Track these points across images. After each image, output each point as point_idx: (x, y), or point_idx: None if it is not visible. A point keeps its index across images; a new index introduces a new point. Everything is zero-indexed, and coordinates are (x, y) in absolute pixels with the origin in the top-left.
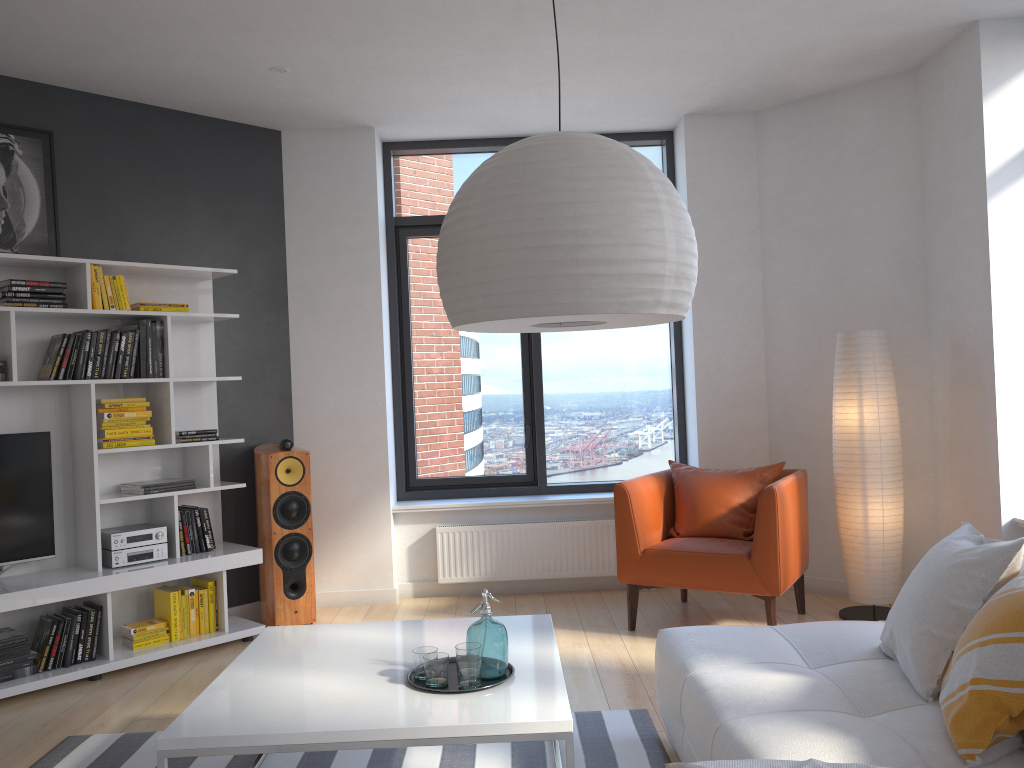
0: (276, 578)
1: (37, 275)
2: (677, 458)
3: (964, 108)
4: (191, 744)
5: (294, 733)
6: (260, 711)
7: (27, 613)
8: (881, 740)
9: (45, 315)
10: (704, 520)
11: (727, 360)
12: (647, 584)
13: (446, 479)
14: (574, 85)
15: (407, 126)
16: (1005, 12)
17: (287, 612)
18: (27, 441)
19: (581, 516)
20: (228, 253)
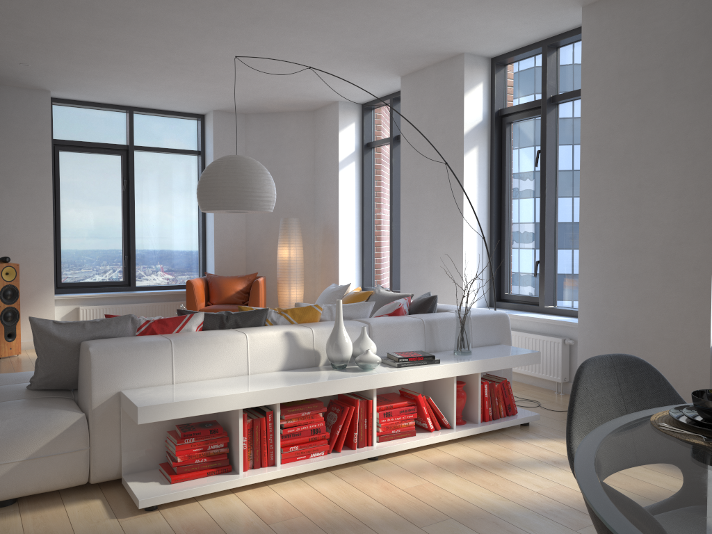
0: (1, 330)
1: None
2: (201, 273)
3: (332, 133)
4: None
5: None
6: None
7: None
8: None
9: None
10: (225, 297)
11: (229, 227)
12: None
13: (79, 283)
14: (170, 93)
15: (69, 93)
16: (347, 100)
17: (6, 348)
18: None
19: (156, 301)
20: None
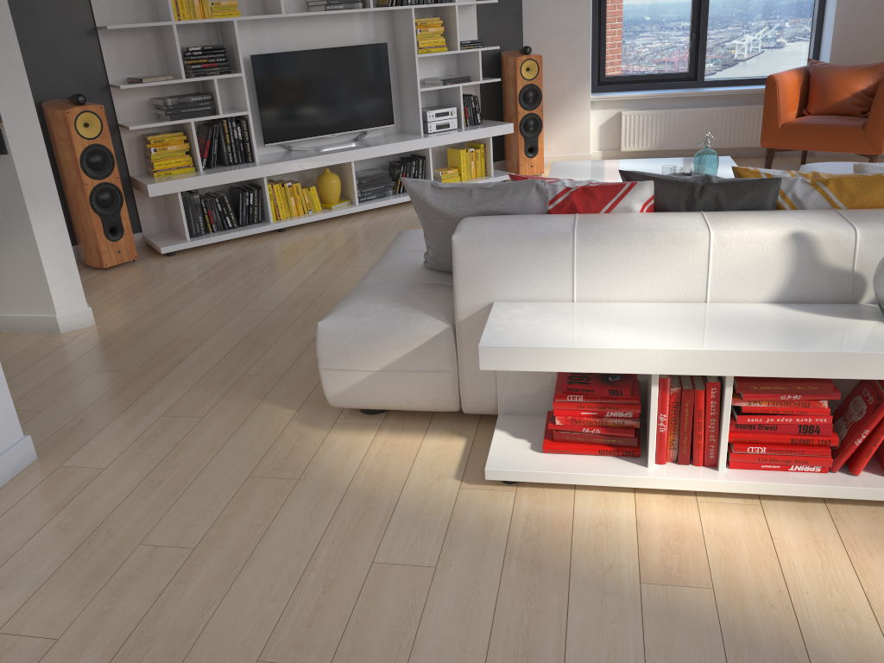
0: (520, 144)
1: None
2: (810, 58)
3: None
4: None
5: None
6: None
7: (379, 161)
8: None
9: None
10: (831, 103)
11: None
12: (782, 148)
13: (627, 76)
14: None
15: None
16: None
17: (526, 166)
18: (375, 49)
19: (729, 103)
20: None
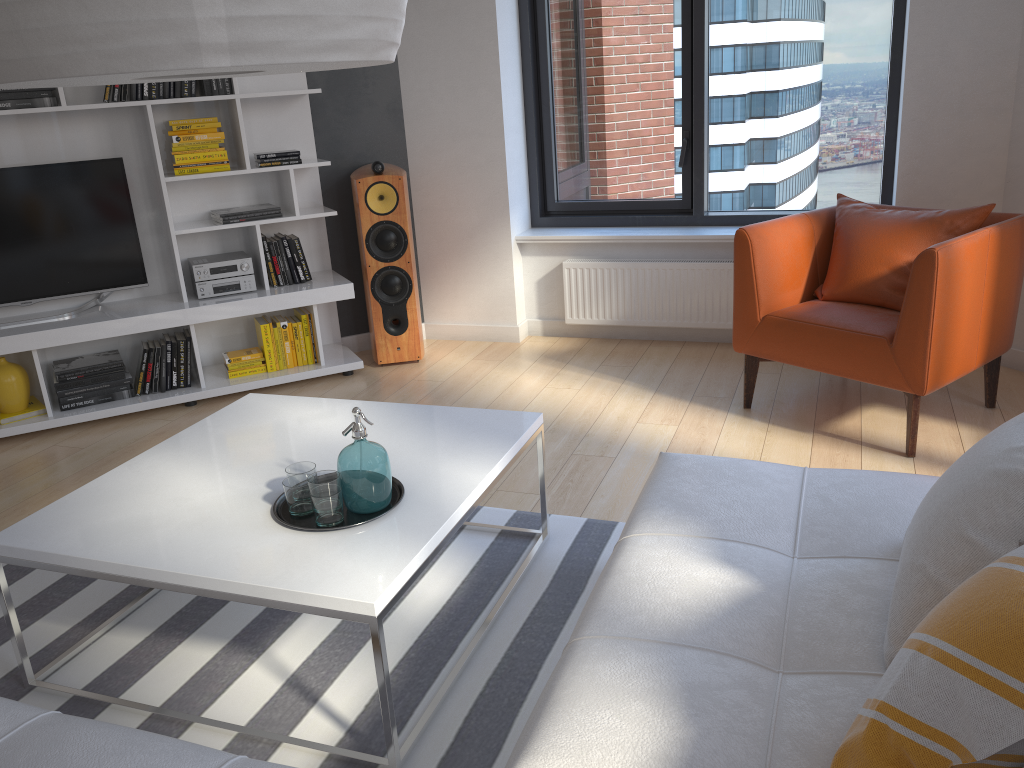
0: (374, 313)
1: None
2: (881, 184)
3: None
4: (11, 553)
5: (96, 561)
6: (104, 520)
7: (137, 337)
8: (728, 744)
9: None
10: (855, 282)
11: (958, 46)
12: (765, 358)
13: (587, 204)
14: None
15: None
16: None
17: (389, 348)
18: (100, 168)
19: None
20: None
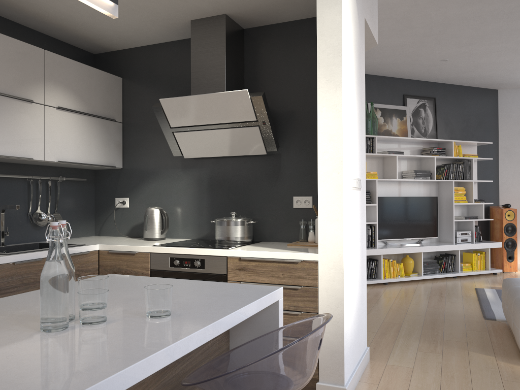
0: (504, 253)
1: (431, 145)
2: None
3: None
4: None
5: None
6: None
7: (426, 255)
8: None
9: (436, 158)
10: None
11: None
12: None
13: None
14: None
15: None
16: None
17: (507, 266)
18: (431, 199)
19: None
20: (481, 136)
